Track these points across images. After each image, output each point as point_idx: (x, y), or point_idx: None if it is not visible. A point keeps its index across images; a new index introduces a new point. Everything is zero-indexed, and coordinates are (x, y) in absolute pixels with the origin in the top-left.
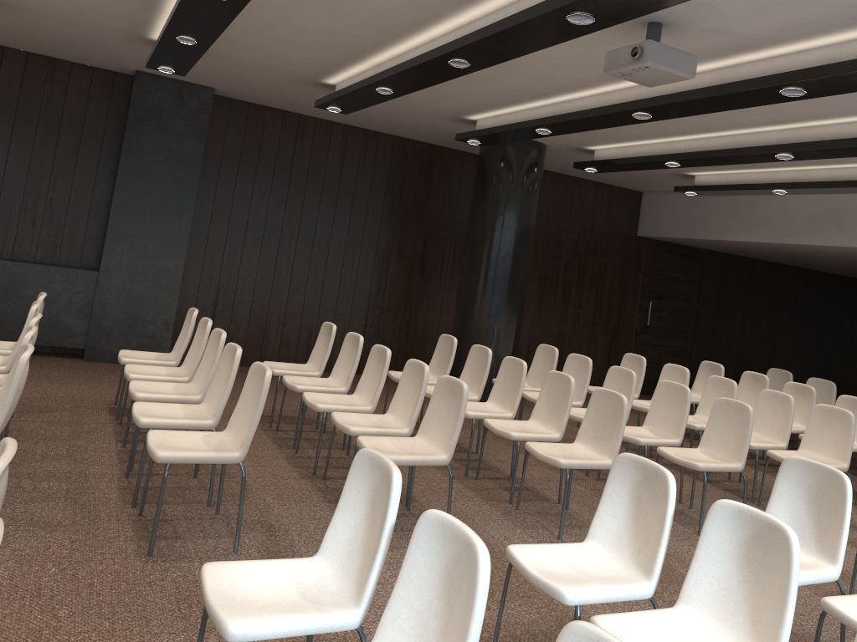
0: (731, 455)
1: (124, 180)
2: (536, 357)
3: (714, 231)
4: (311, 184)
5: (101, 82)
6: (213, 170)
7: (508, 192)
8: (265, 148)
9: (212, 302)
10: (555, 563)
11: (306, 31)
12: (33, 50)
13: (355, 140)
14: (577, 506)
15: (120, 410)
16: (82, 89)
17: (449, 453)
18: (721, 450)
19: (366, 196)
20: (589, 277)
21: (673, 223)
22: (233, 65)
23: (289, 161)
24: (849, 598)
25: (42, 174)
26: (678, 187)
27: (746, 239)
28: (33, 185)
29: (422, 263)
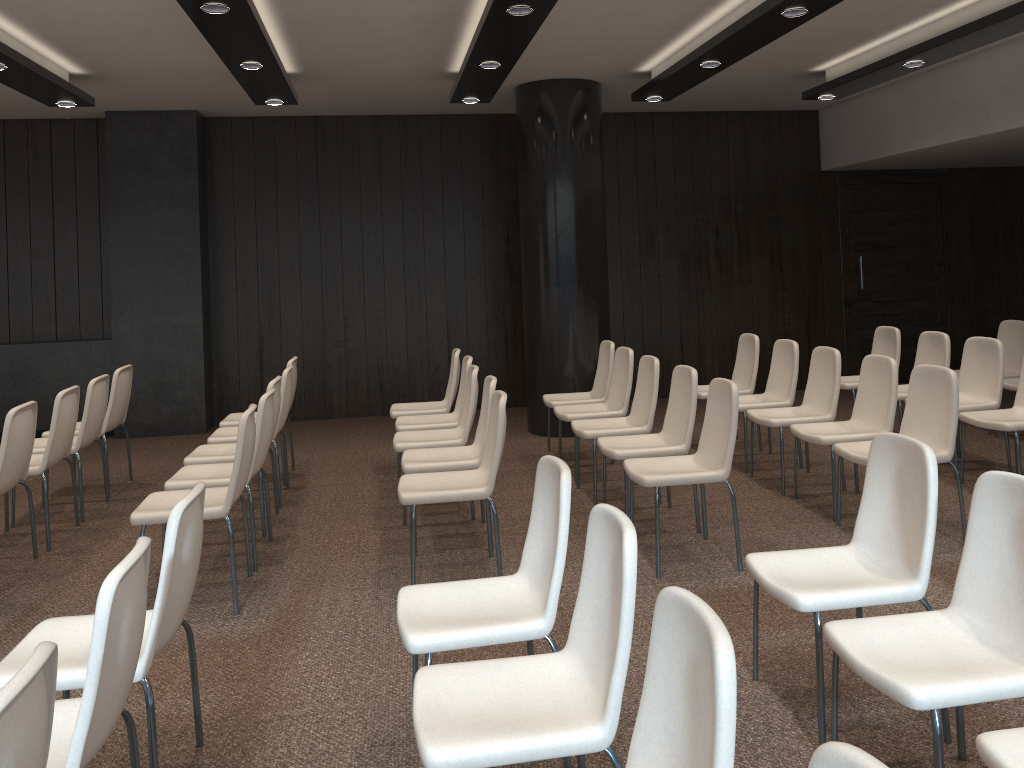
0: (722, 458)
1: (117, 235)
2: (600, 359)
3: (899, 141)
4: (346, 195)
5: (85, 133)
6: (227, 204)
7: (547, 153)
8: (282, 165)
9: (257, 352)
10: (77, 639)
11: (113, 19)
12: (4, 116)
13: (390, 131)
14: (516, 550)
15: (70, 490)
16: (66, 146)
17: (225, 502)
18: (716, 454)
19: (418, 195)
20: (756, 239)
21: (855, 143)
22: (153, 80)
23: (314, 174)
24: (467, 665)
25: (44, 246)
26: (805, 93)
27: (935, 142)
28: (38, 259)
29: (508, 264)
